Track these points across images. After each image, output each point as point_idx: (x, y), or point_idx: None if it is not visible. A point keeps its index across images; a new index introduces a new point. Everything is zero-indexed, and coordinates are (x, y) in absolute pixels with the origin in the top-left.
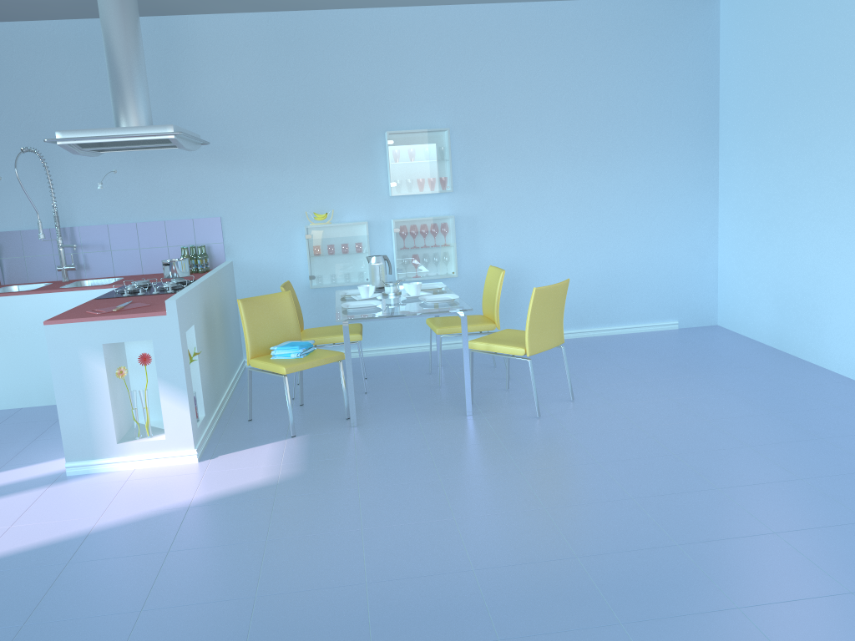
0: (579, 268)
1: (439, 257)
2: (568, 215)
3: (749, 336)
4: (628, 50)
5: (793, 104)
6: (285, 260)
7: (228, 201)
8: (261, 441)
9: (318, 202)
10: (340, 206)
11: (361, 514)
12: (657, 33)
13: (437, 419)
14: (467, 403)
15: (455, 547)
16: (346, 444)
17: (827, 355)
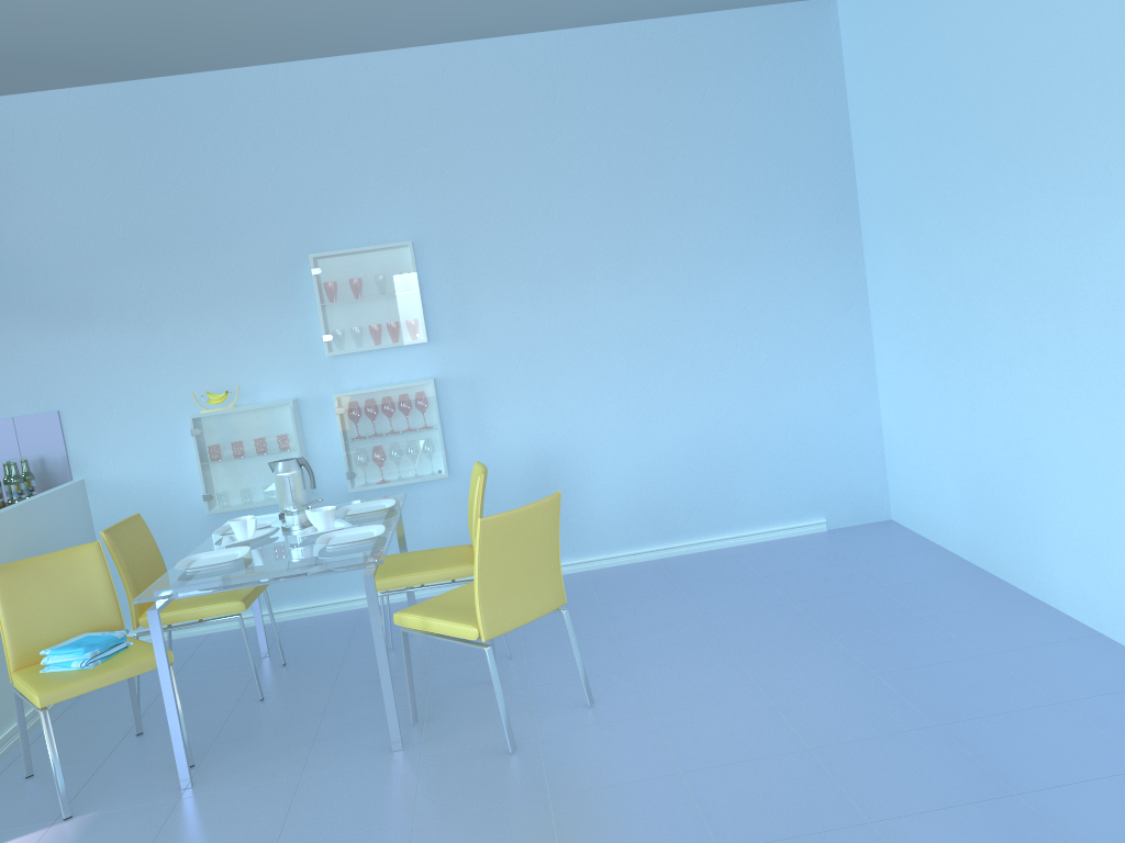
0: (654, 446)
1: (415, 448)
2: (626, 363)
3: (936, 541)
4: (696, 95)
5: (953, 156)
6: (170, 471)
7: (69, 385)
8: (7, 832)
9: (216, 374)
10: (252, 378)
11: None
12: (741, 65)
13: (339, 762)
14: (392, 729)
15: None
16: (141, 837)
17: (1051, 583)
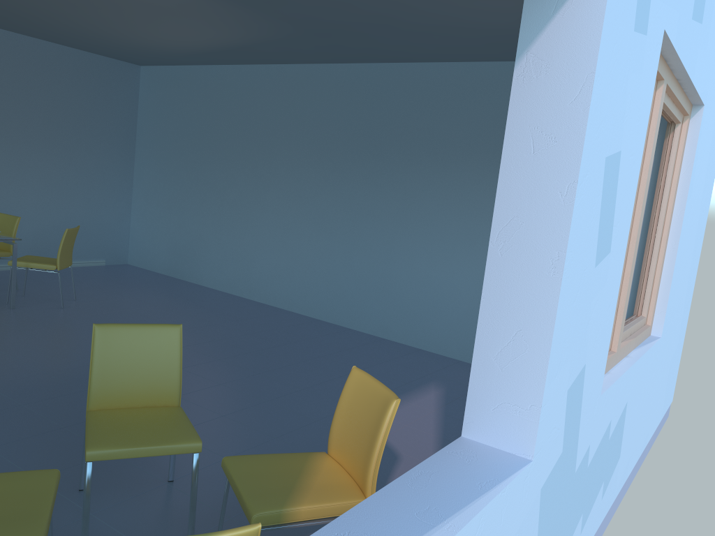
0: (45, 220)
1: None
2: (40, 184)
3: (151, 270)
4: (86, 84)
5: (187, 143)
6: None
7: None
8: None
9: None
10: None
11: (3, 352)
12: (104, 79)
13: None
14: (13, 300)
15: (79, 357)
16: None
17: (201, 277)
